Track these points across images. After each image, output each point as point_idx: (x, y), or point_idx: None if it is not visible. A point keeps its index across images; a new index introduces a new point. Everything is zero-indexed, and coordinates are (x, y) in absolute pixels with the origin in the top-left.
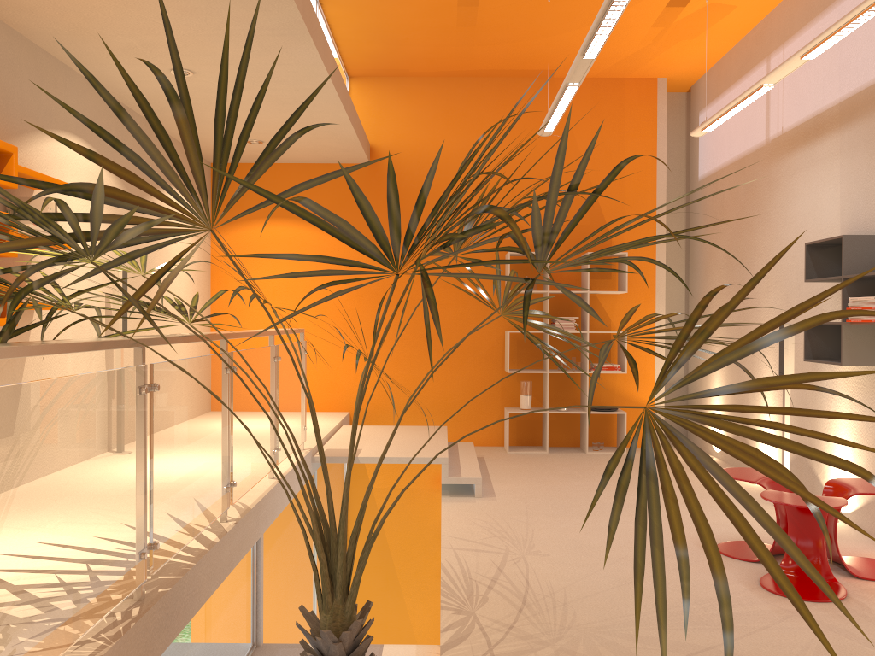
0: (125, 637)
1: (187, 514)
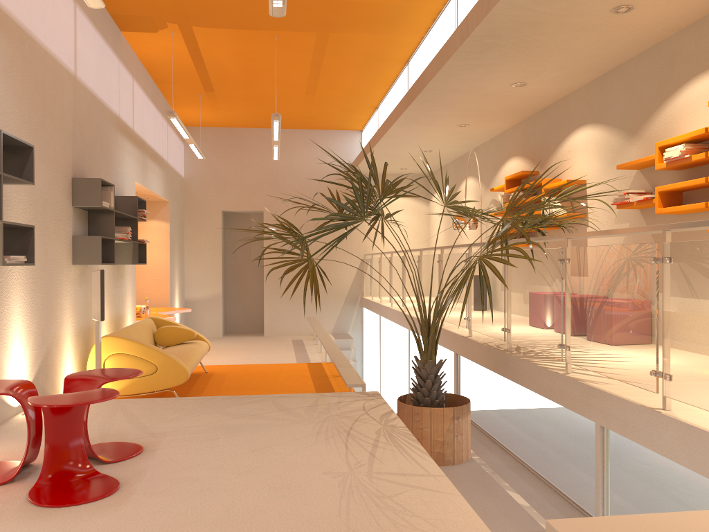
0: (489, 347)
1: (524, 332)
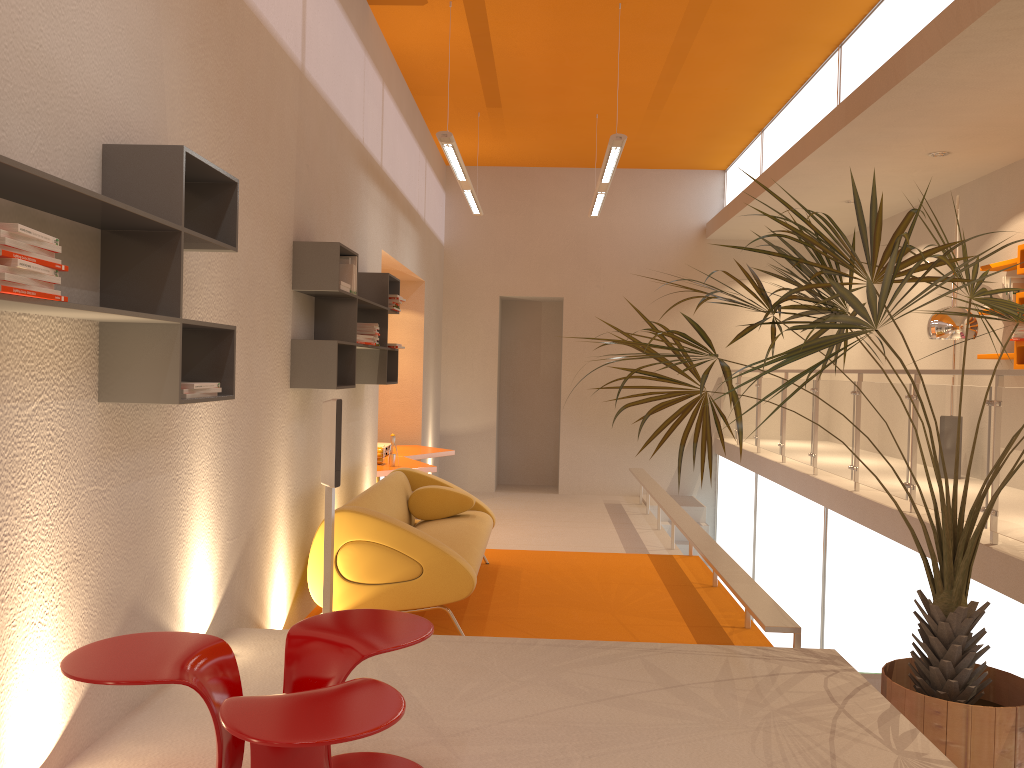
0: None
1: None
